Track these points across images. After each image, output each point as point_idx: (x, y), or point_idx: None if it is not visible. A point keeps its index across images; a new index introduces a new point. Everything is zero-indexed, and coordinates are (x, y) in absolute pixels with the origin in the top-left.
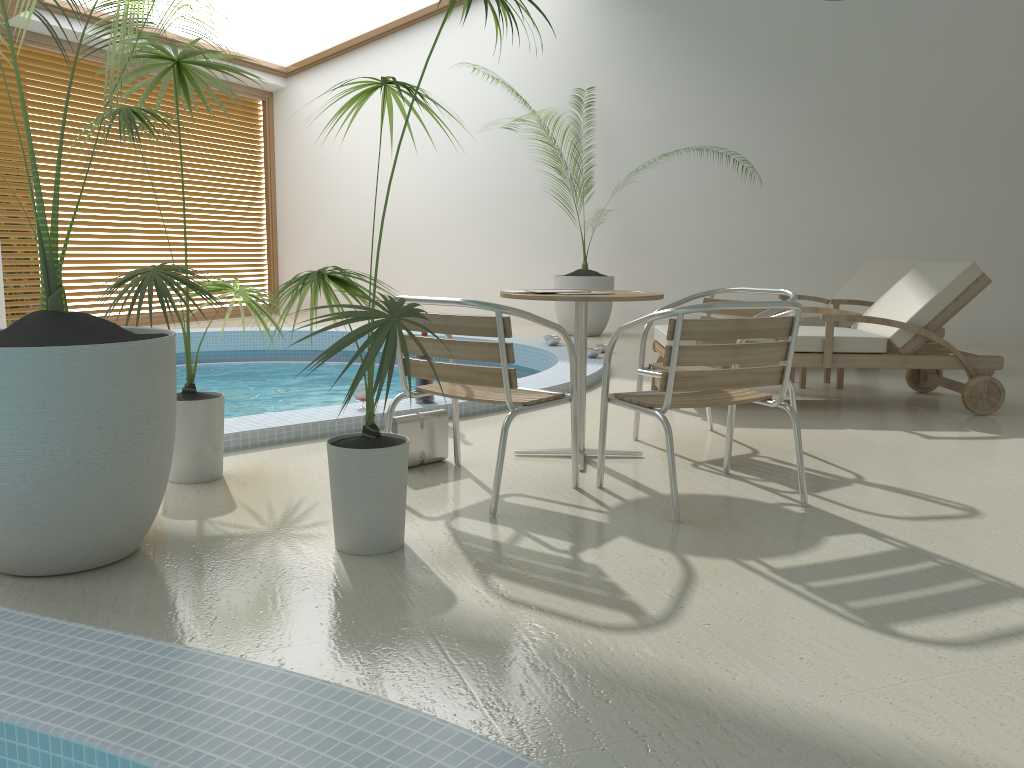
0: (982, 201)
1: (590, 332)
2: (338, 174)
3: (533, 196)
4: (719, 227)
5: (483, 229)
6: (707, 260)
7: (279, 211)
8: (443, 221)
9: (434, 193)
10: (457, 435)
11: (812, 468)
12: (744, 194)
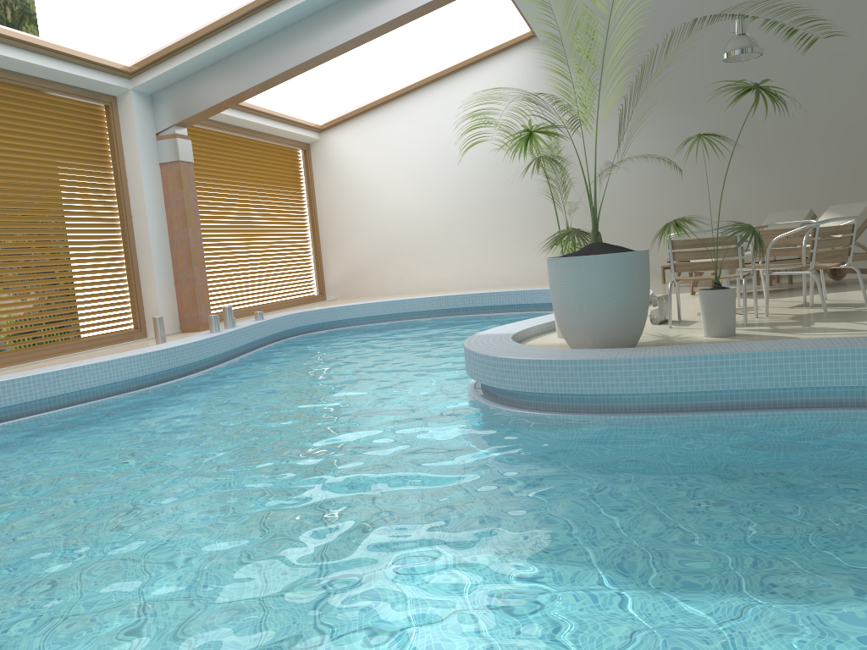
0: (814, 173)
1: None
2: (366, 196)
3: (515, 198)
4: (647, 206)
5: (480, 224)
6: (641, 228)
7: (321, 227)
8: (449, 221)
9: (441, 203)
10: (679, 305)
11: (846, 302)
12: (662, 183)
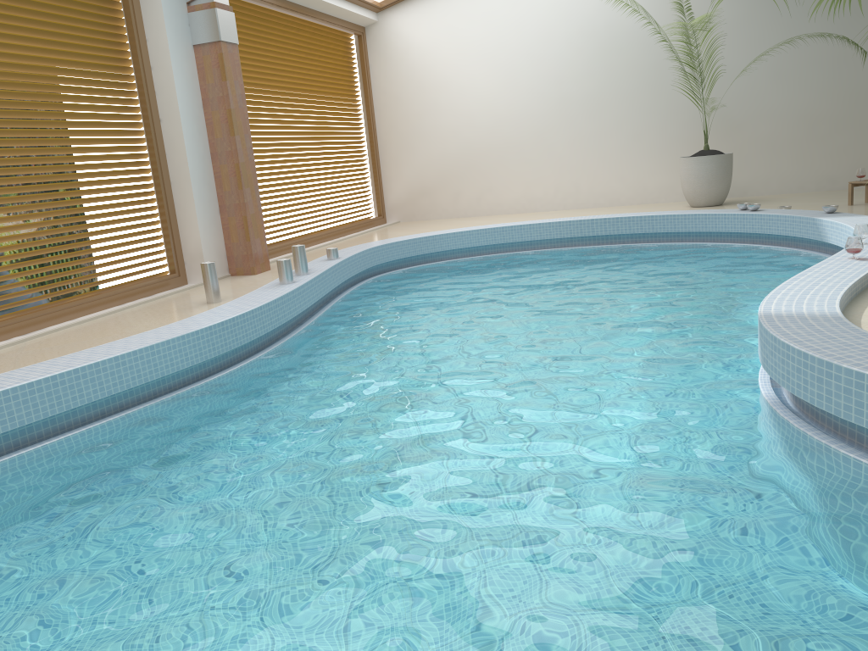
0: None
1: (718, 202)
2: (436, 94)
3: (627, 94)
4: (802, 103)
5: (581, 128)
6: (792, 132)
7: (379, 133)
8: (542, 125)
9: (532, 101)
10: None
11: None
12: (824, 73)
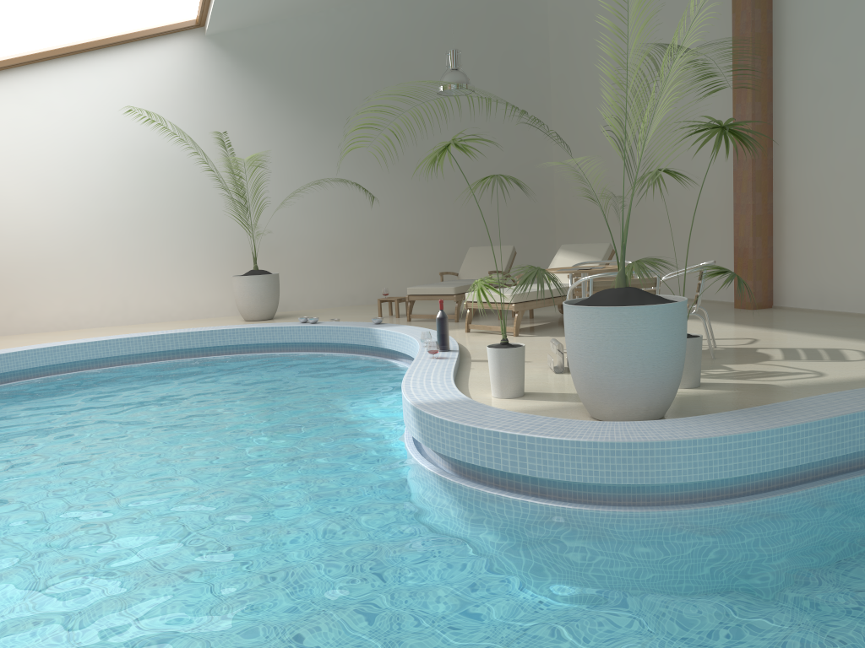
0: (474, 211)
1: (271, 316)
2: None
3: (174, 215)
4: (326, 233)
5: (128, 244)
6: (320, 257)
7: None
8: (84, 239)
9: (72, 215)
10: None
11: None
12: (340, 210)
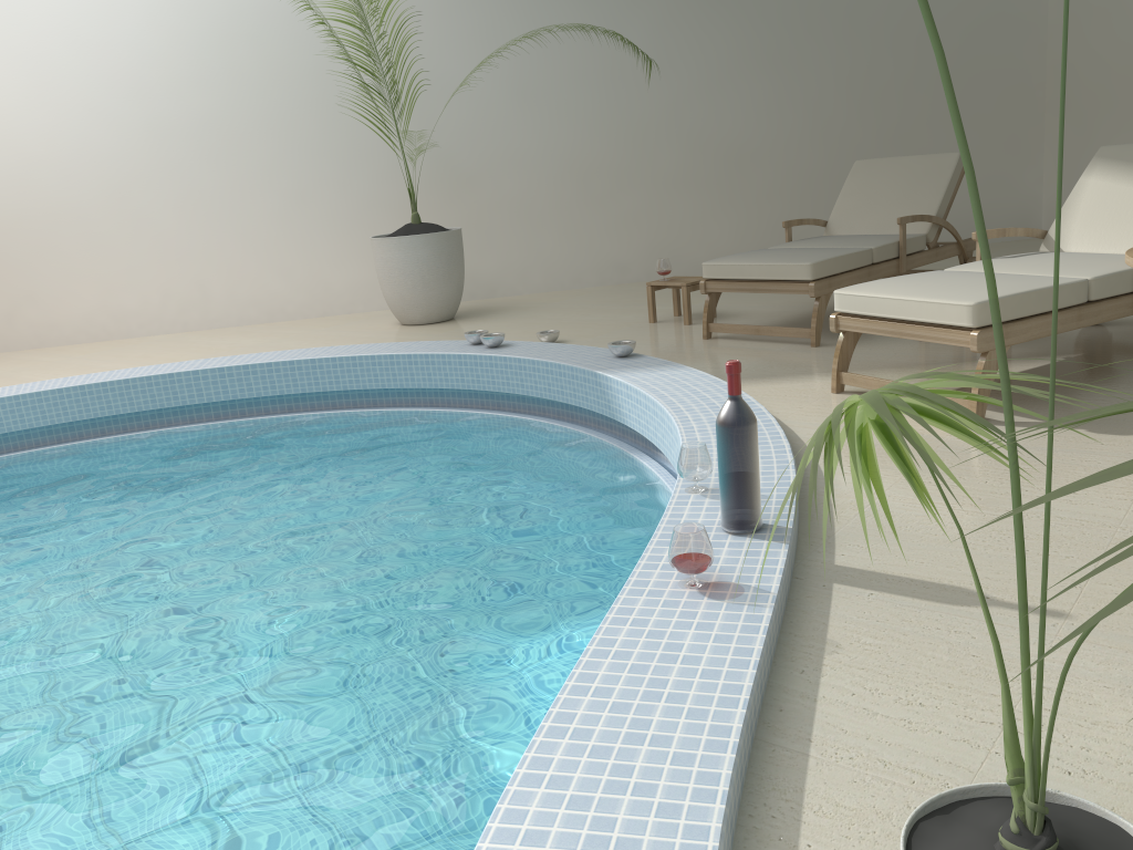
0: (869, 83)
1: (446, 315)
2: None
3: (276, 120)
4: (565, 143)
5: (198, 180)
6: (555, 190)
7: None
8: (121, 174)
9: (94, 129)
10: None
11: None
12: (592, 94)
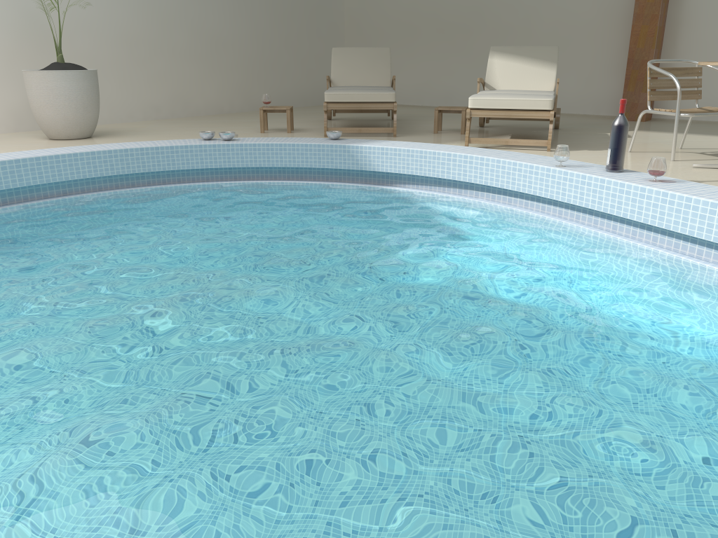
0: (277, 8)
1: (92, 132)
2: None
3: None
4: (119, 19)
5: None
6: (114, 52)
7: None
8: None
9: None
10: None
11: None
12: None
